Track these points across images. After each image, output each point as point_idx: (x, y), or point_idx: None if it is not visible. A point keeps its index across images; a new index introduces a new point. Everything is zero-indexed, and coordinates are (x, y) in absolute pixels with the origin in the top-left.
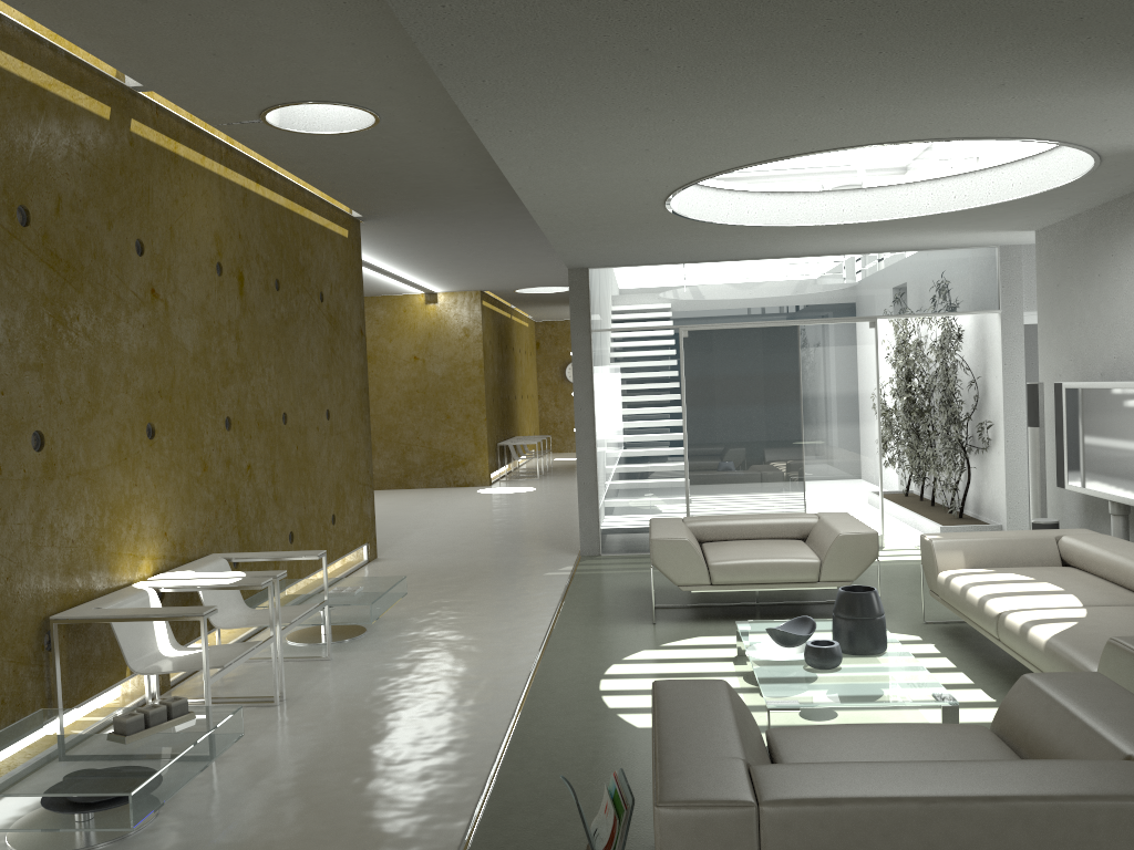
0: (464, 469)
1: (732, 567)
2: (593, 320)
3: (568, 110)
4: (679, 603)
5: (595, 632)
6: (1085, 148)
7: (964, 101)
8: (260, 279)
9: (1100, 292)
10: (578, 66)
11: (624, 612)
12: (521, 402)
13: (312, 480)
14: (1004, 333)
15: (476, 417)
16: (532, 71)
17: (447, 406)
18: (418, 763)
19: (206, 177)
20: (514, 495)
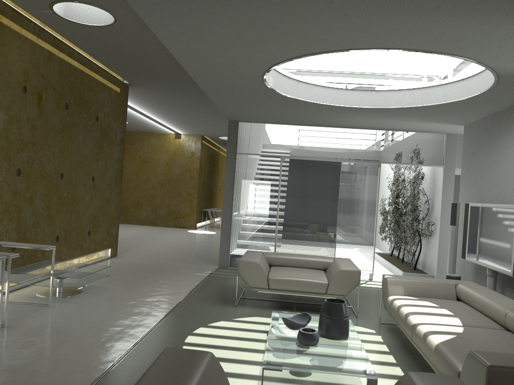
0: (184, 220)
1: (280, 280)
2: (238, 148)
3: None
4: (254, 297)
5: (201, 307)
6: (489, 68)
7: (417, 18)
8: (54, 101)
9: (493, 158)
10: None
11: (223, 298)
12: (219, 192)
13: (77, 211)
14: (445, 178)
15: (192, 195)
16: None
17: (179, 188)
18: (48, 376)
19: (22, 39)
20: (204, 234)
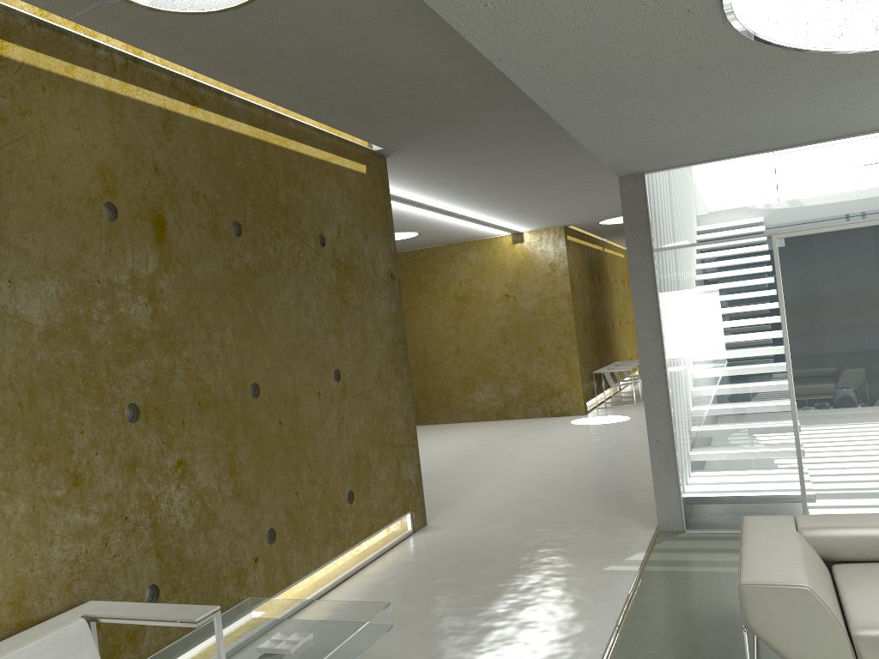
0: (559, 399)
1: None
2: (654, 237)
3: None
4: None
5: None
6: None
7: None
8: (202, 222)
9: None
10: None
11: None
12: (619, 328)
13: (310, 458)
14: None
15: (568, 349)
16: None
17: (539, 340)
18: None
19: (78, 92)
20: (605, 427)
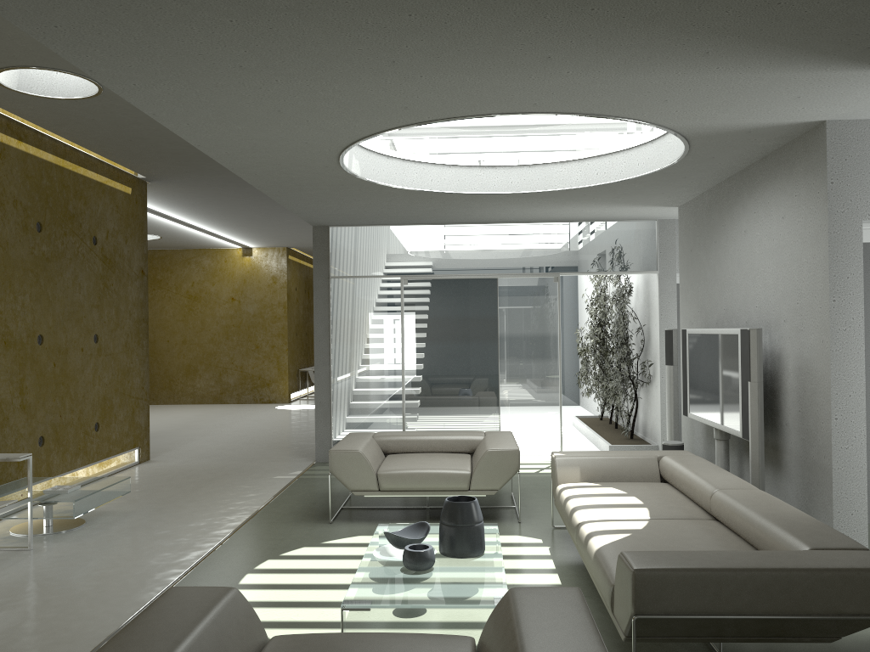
0: (269, 389)
1: (397, 476)
2: (331, 268)
3: (168, 64)
4: (364, 505)
5: (275, 529)
6: (667, 128)
7: (526, 73)
8: (17, 221)
9: (715, 256)
10: (134, 15)
11: (313, 512)
12: None
13: (72, 393)
14: (661, 290)
15: (280, 348)
16: (93, 18)
17: (257, 338)
18: None
19: None
20: (302, 411)
